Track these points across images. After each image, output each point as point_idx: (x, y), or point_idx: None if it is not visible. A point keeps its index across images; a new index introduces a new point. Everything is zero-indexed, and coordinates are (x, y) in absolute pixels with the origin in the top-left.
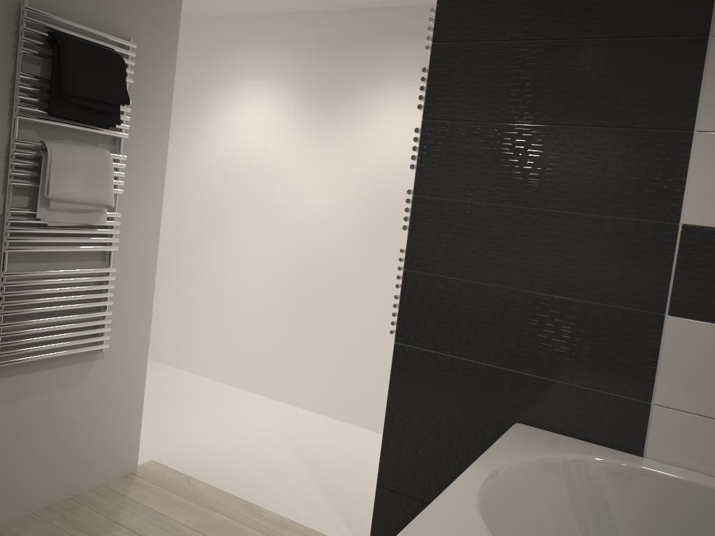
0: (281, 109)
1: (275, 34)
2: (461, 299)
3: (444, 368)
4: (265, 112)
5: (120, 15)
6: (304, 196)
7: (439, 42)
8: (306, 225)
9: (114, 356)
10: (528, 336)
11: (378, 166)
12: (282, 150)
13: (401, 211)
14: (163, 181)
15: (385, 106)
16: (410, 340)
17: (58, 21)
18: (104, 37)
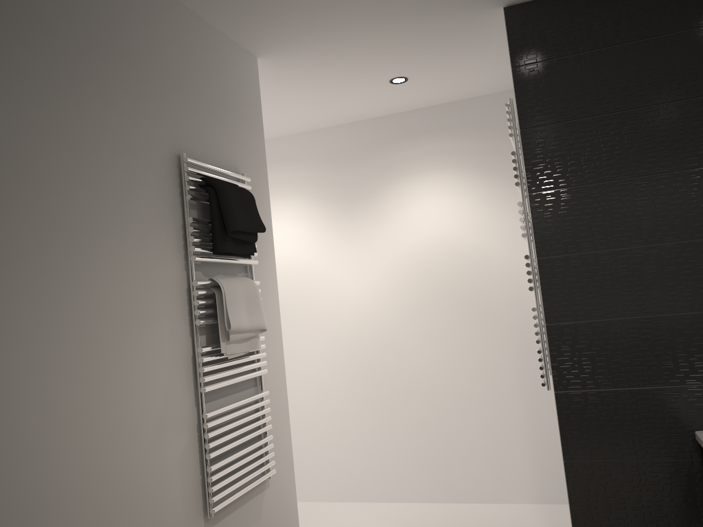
0: (303, 220)
1: (283, 155)
2: (609, 336)
3: (610, 401)
4: (288, 226)
5: (233, 155)
6: (346, 295)
7: (526, 129)
8: (354, 321)
9: (275, 482)
10: (681, 352)
11: (415, 252)
12: (313, 257)
13: (449, 287)
14: (277, 299)
15: (410, 198)
16: (570, 385)
17: (206, 167)
18: (232, 175)
